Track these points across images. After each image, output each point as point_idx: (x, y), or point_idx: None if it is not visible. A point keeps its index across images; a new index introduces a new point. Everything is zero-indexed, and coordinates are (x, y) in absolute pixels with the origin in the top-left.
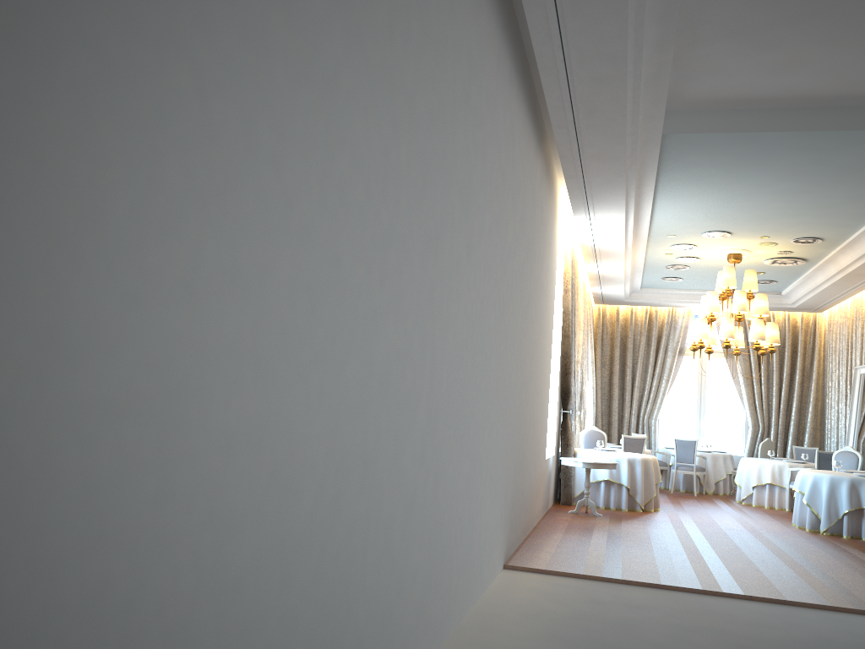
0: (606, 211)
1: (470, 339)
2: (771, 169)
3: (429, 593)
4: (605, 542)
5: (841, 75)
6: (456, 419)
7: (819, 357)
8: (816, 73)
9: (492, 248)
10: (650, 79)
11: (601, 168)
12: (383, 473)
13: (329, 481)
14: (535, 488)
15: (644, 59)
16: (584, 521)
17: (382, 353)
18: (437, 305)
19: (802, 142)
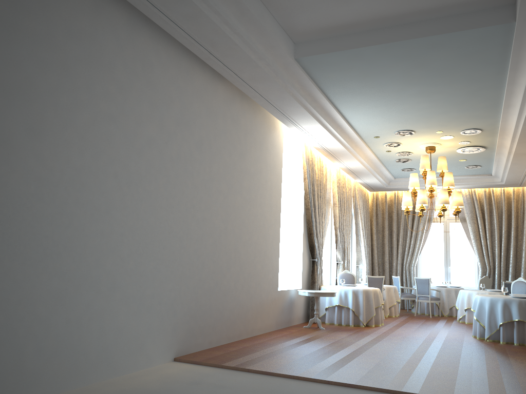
0: (303, 121)
1: (48, 193)
2: (393, 77)
3: None
4: (289, 345)
5: None
6: (18, 247)
7: None
8: None
9: (102, 135)
10: (240, 16)
11: (266, 88)
12: None
13: None
14: (252, 309)
15: None
16: (302, 332)
17: None
18: None
19: (393, 52)
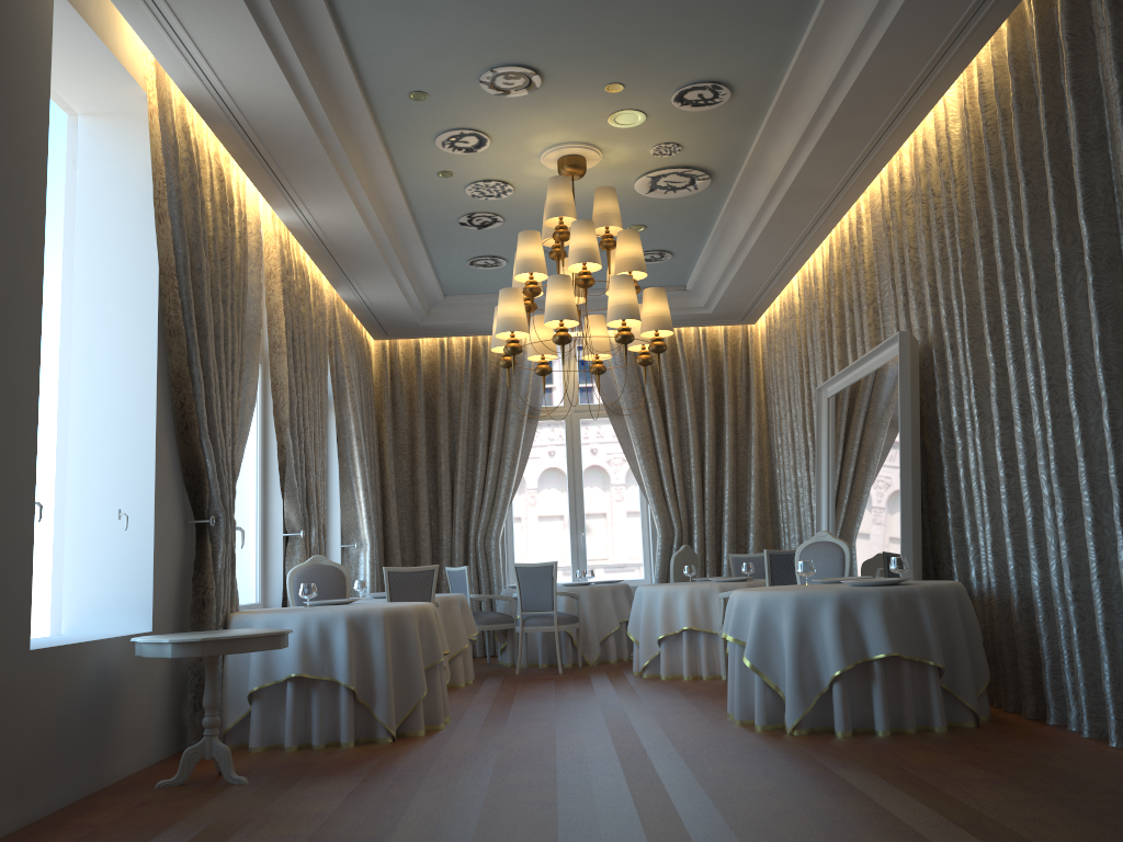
0: None
1: None
2: None
3: None
4: None
5: None
6: None
7: (759, 398)
8: None
9: None
10: None
11: None
12: None
13: None
14: None
15: None
16: (146, 822)
17: None
18: None
19: None
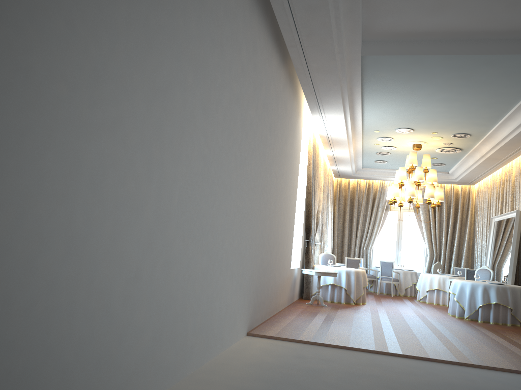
0: (331, 111)
1: (207, 172)
2: (433, 83)
3: (160, 345)
4: (322, 321)
5: (474, 15)
6: (191, 226)
7: (471, 212)
8: (457, 14)
9: (232, 116)
10: (347, 12)
11: (323, 78)
12: (98, 250)
13: (18, 245)
14: (280, 286)
15: None
16: (313, 309)
17: (94, 158)
18: (166, 139)
19: (451, 63)
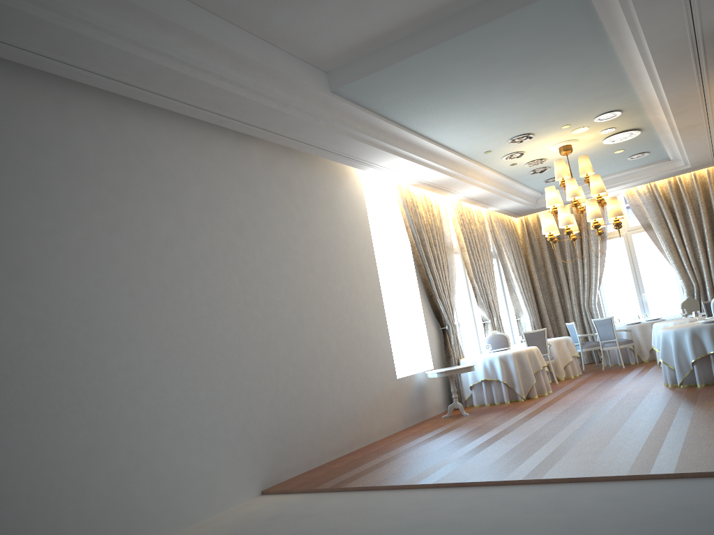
0: (378, 159)
1: (49, 337)
2: (466, 80)
3: None
4: (411, 445)
5: None
6: (27, 406)
7: None
8: (390, 0)
9: (103, 252)
10: (238, 65)
11: (309, 134)
12: None
13: None
14: (363, 410)
15: (198, 56)
16: (437, 425)
17: None
18: None
19: (449, 54)
